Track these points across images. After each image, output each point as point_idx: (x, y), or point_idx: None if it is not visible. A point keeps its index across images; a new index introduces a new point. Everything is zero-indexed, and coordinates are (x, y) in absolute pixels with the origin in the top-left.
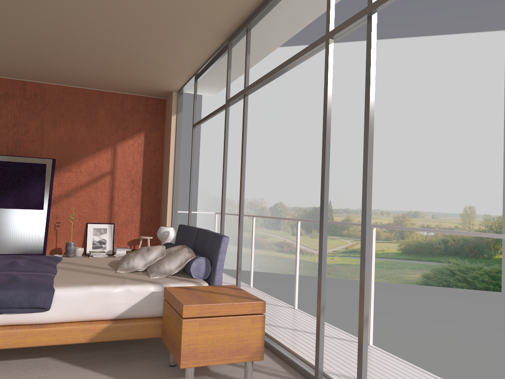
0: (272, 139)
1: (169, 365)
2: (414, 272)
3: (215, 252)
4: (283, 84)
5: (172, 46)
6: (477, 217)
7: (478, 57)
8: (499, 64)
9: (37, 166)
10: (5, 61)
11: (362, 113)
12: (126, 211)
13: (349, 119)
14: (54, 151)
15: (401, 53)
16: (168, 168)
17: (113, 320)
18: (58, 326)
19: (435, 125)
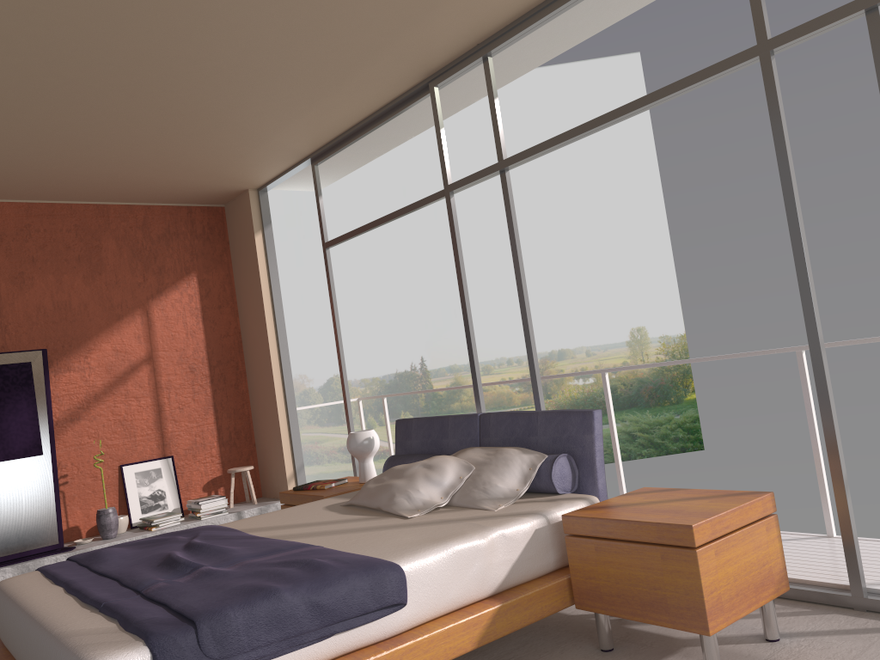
0: (304, 268)
1: (605, 650)
2: None
3: (579, 441)
4: None
5: (314, 100)
6: (651, 342)
7: (610, 97)
8: None
9: (14, 368)
10: None
11: None
12: (191, 429)
13: (430, 216)
14: (30, 335)
15: None
16: (263, 332)
17: (488, 597)
18: (428, 632)
19: (565, 209)
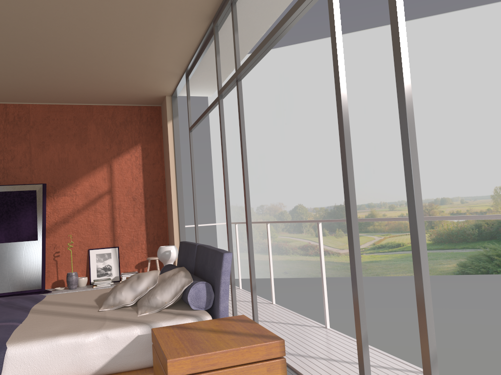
0: (284, 141)
1: None
2: (449, 261)
3: (217, 274)
4: (289, 83)
5: (151, 39)
6: None
7: (490, 30)
8: None
9: (27, 193)
10: None
11: (374, 103)
12: (131, 232)
13: (361, 111)
14: (45, 175)
15: (407, 36)
16: (170, 180)
17: None
18: None
19: (452, 106)
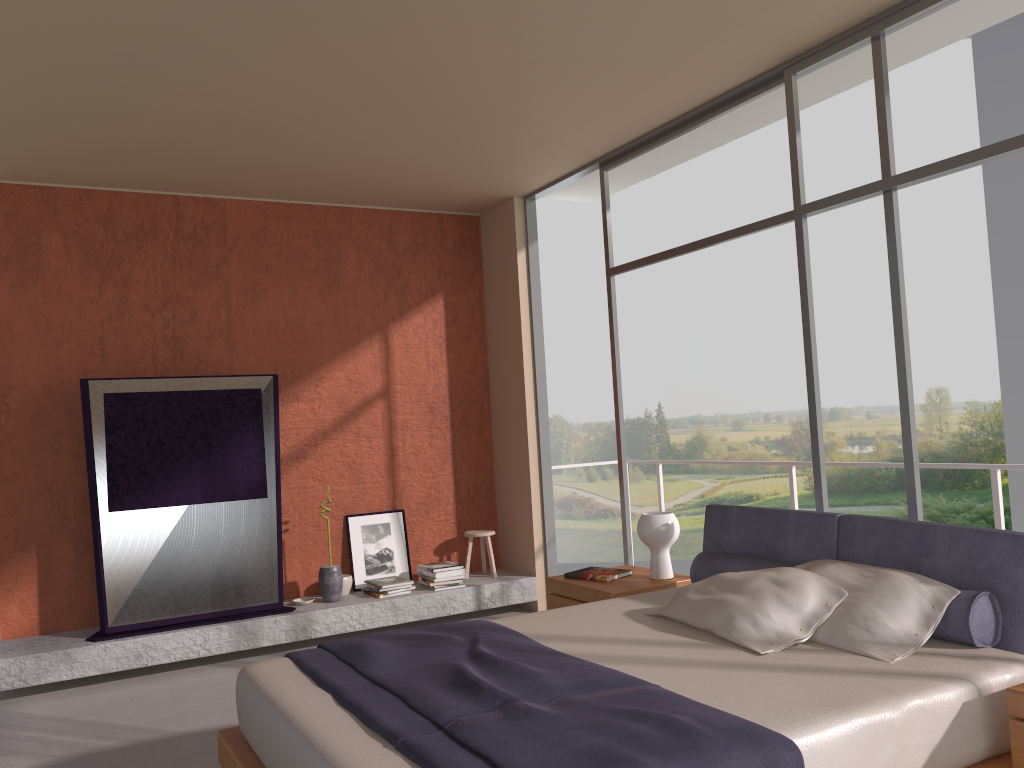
0: None
1: None
2: None
3: (1007, 576)
4: None
5: (629, 89)
6: (953, 408)
7: (925, 94)
8: (967, 105)
9: (242, 395)
10: (172, 150)
11: (708, 220)
12: (425, 479)
13: (683, 234)
14: (258, 356)
15: None
16: (518, 372)
17: None
18: None
19: (854, 233)
